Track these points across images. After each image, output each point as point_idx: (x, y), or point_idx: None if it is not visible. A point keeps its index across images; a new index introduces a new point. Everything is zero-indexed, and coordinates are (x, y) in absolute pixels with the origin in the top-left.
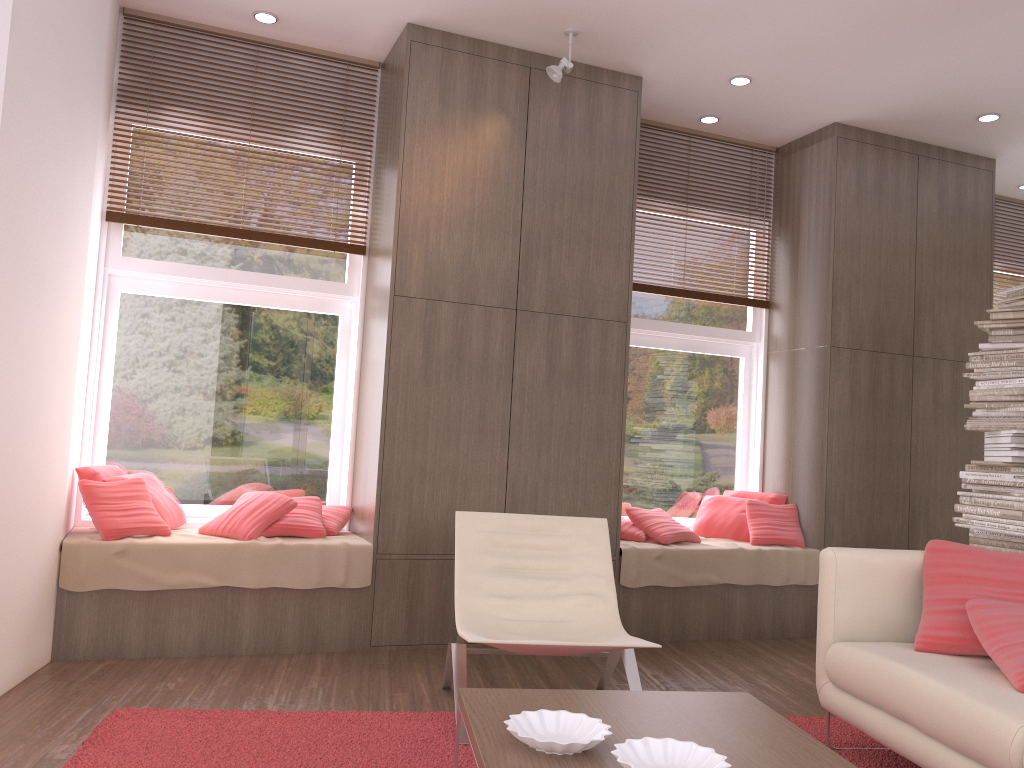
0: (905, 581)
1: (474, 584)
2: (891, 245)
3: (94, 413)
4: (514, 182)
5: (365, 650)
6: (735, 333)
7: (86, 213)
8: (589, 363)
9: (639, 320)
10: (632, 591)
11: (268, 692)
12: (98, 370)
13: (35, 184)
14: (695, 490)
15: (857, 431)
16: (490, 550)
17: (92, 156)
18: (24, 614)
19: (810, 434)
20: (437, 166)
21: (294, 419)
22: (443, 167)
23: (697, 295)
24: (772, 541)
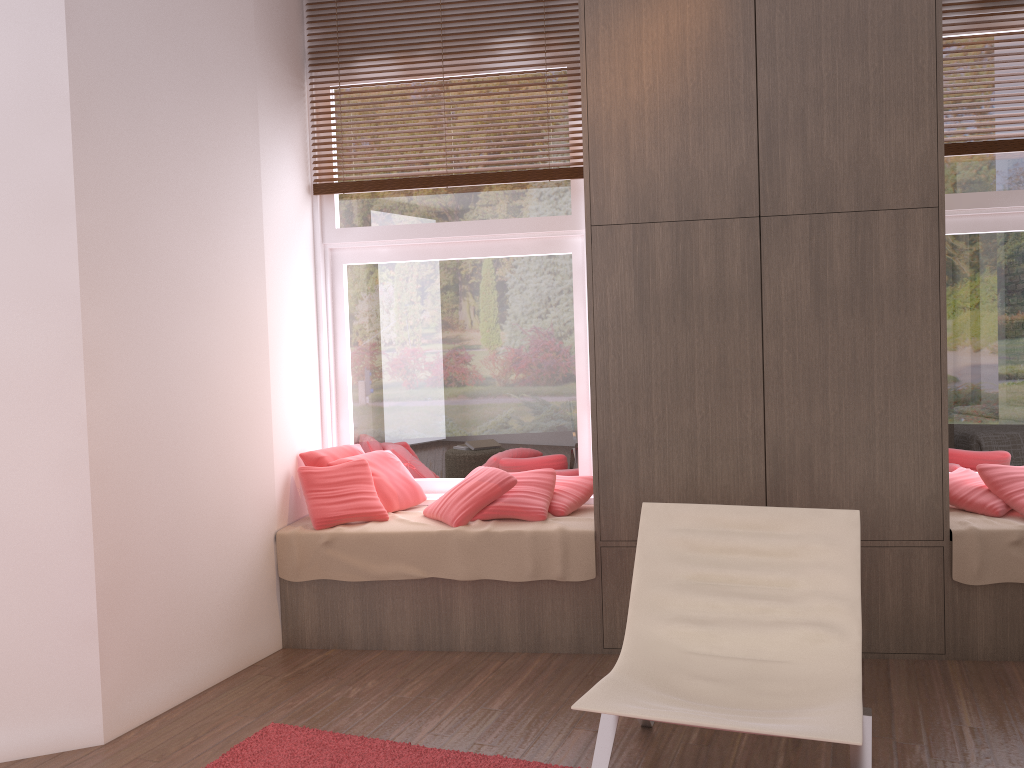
0: None
1: (656, 603)
2: None
3: (332, 392)
4: (741, 43)
5: (597, 652)
6: None
7: (252, 196)
8: (879, 274)
9: (994, 194)
10: (975, 590)
11: (438, 712)
12: (331, 349)
13: (150, 182)
14: None
15: None
16: (685, 555)
17: (251, 134)
18: (225, 610)
19: None
20: (631, 49)
21: (532, 380)
22: (639, 48)
23: None
24: None
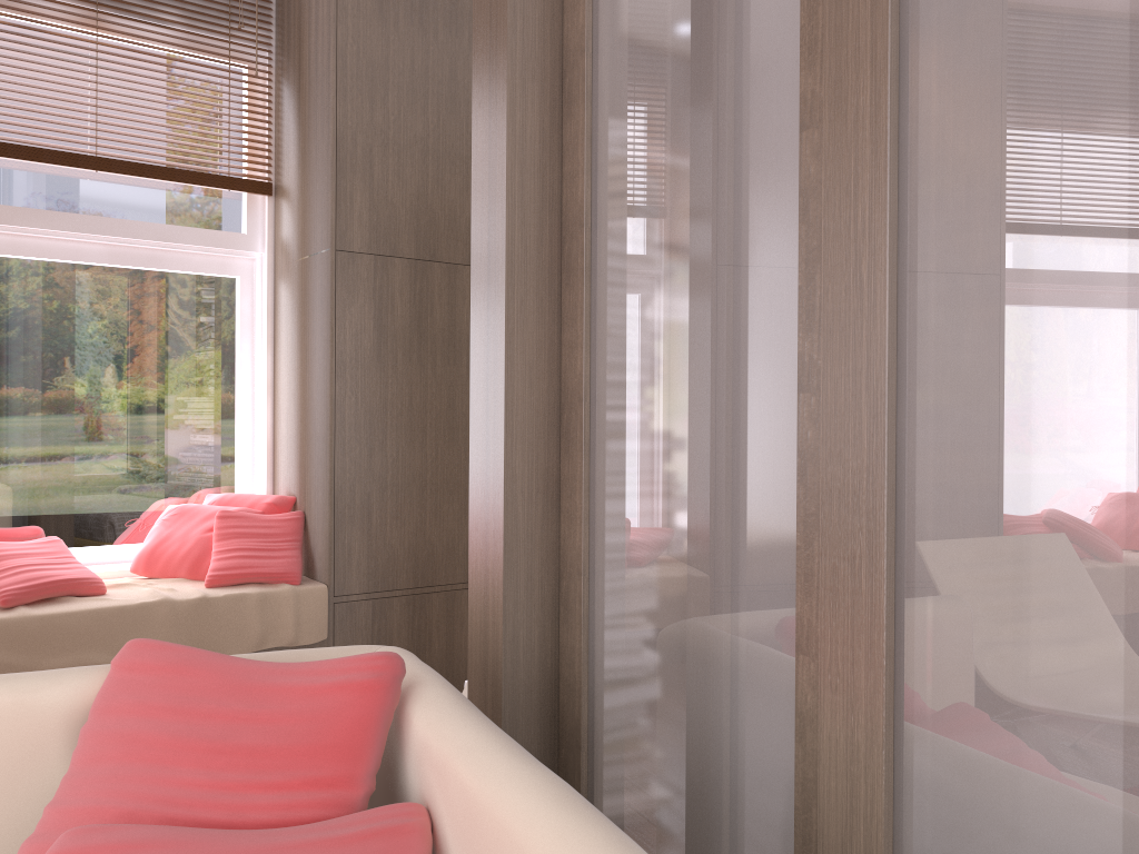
0: (48, 751)
1: None
2: (446, 88)
3: None
4: None
5: None
6: (215, 236)
7: None
8: None
9: (8, 209)
10: None
11: None
12: None
13: None
14: (154, 497)
15: (391, 389)
16: None
17: None
18: None
19: (316, 397)
20: None
21: None
22: None
23: (125, 168)
24: (243, 578)
